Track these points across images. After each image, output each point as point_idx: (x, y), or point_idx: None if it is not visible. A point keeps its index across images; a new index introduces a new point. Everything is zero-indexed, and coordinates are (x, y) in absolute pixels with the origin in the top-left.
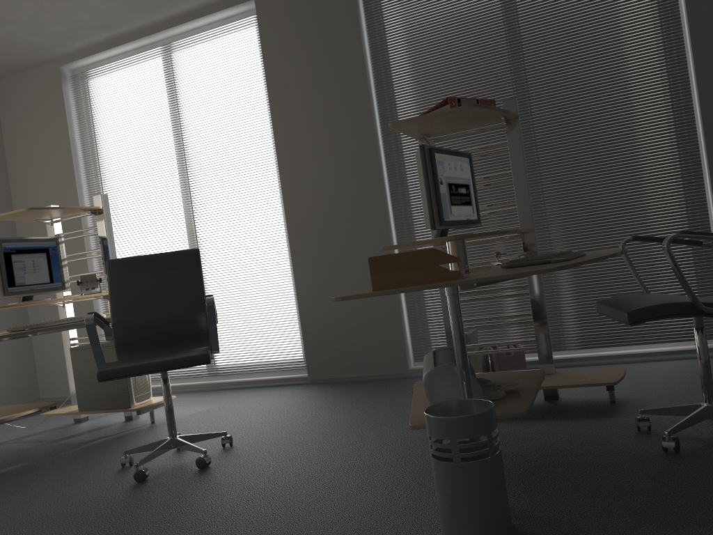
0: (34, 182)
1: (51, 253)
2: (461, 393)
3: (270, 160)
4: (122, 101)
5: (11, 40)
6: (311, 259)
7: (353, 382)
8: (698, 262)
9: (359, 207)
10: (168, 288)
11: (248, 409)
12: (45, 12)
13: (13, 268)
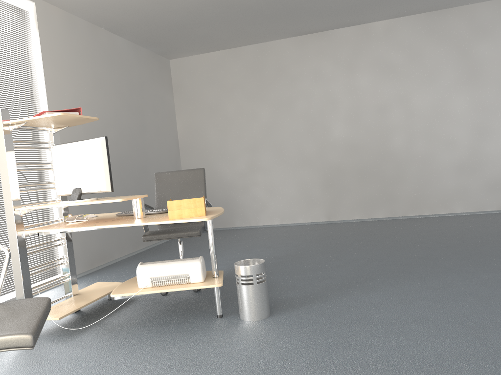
0: None
1: None
2: (216, 266)
3: None
4: None
5: None
6: None
7: None
8: None
9: None
10: None
11: None
12: None
13: None
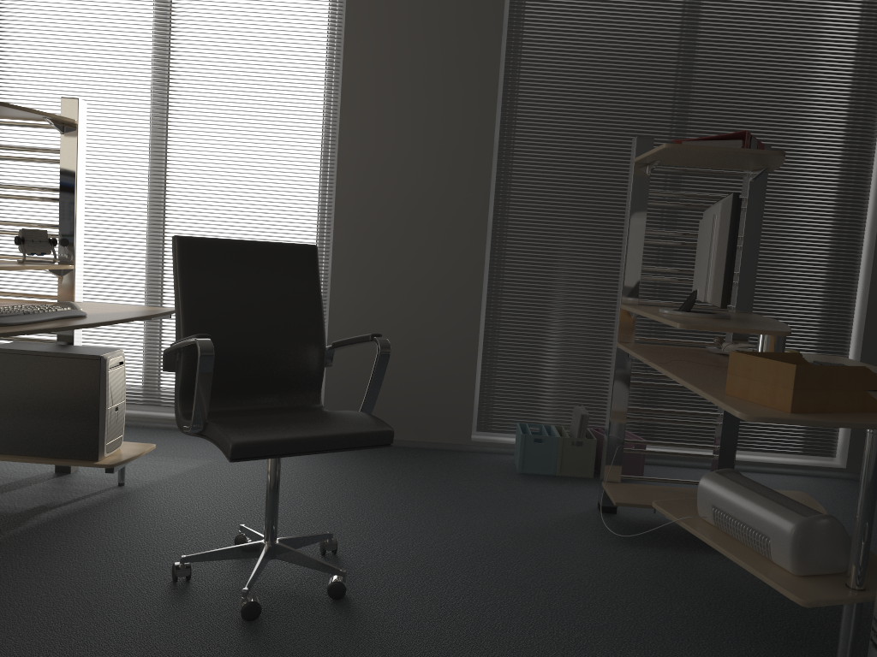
0: None
1: None
2: (857, 561)
3: (324, 112)
4: None
5: None
6: (363, 269)
7: (394, 448)
8: None
9: (451, 214)
10: (273, 301)
11: None
12: None
13: None
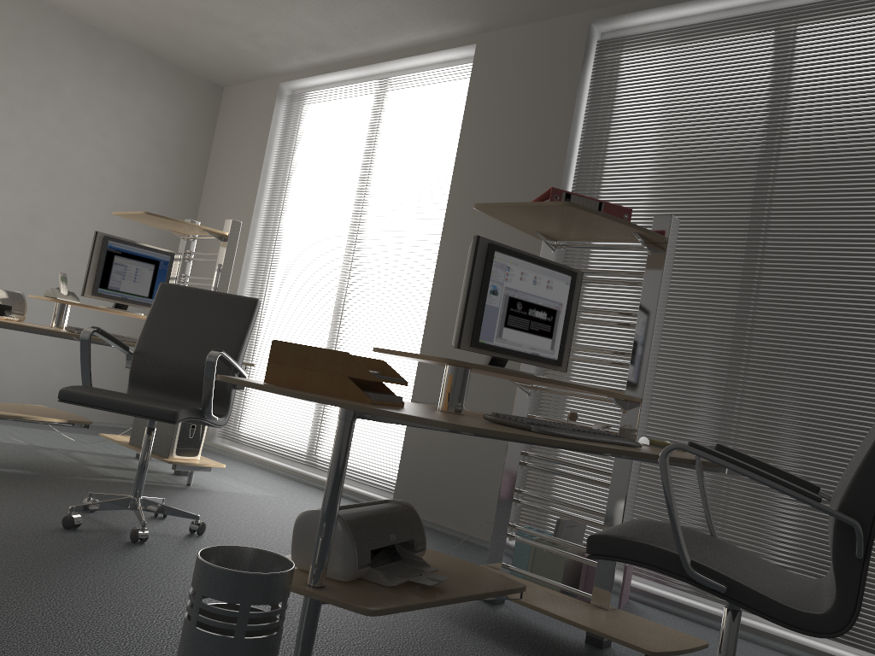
0: (221, 198)
1: (161, 268)
2: (312, 553)
3: (437, 234)
4: (323, 132)
5: (231, 44)
6: None
7: (431, 531)
8: None
9: None
10: (206, 332)
11: (287, 510)
12: (258, 19)
13: (112, 270)
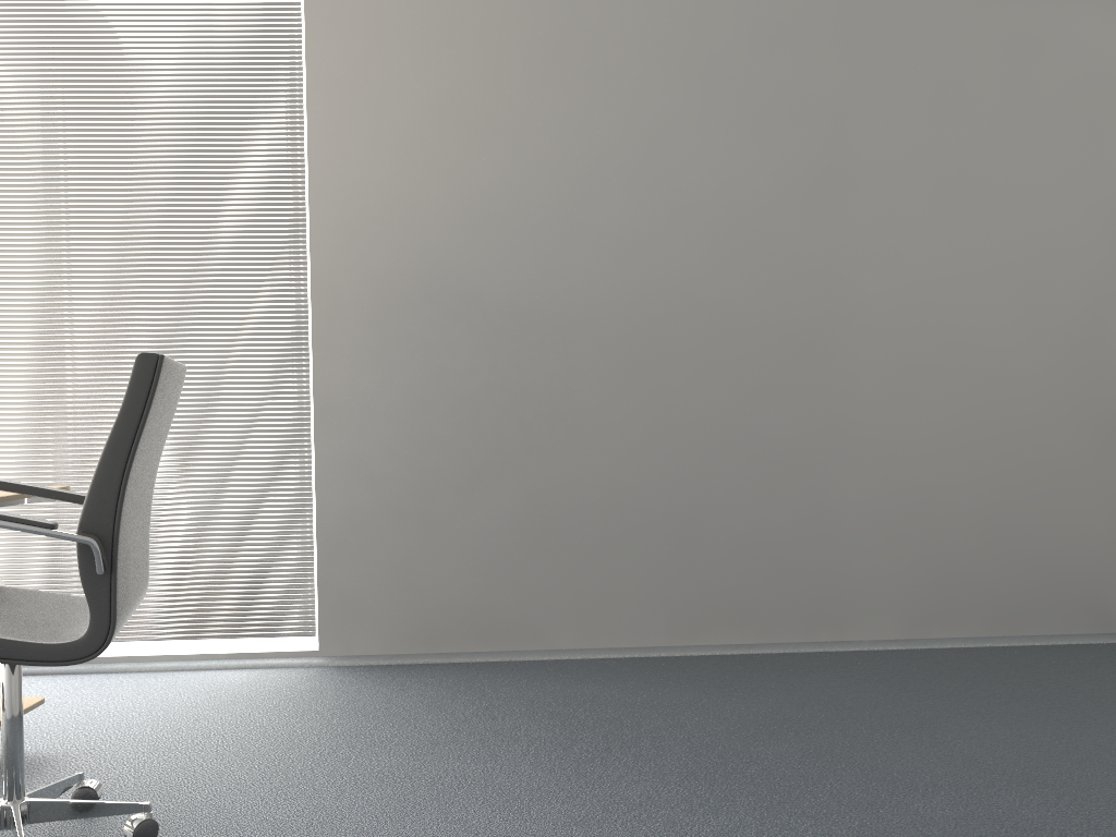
0: None
1: None
2: None
3: None
4: None
5: None
6: None
7: None
8: (289, 511)
9: None
10: None
11: None
12: None
13: None
